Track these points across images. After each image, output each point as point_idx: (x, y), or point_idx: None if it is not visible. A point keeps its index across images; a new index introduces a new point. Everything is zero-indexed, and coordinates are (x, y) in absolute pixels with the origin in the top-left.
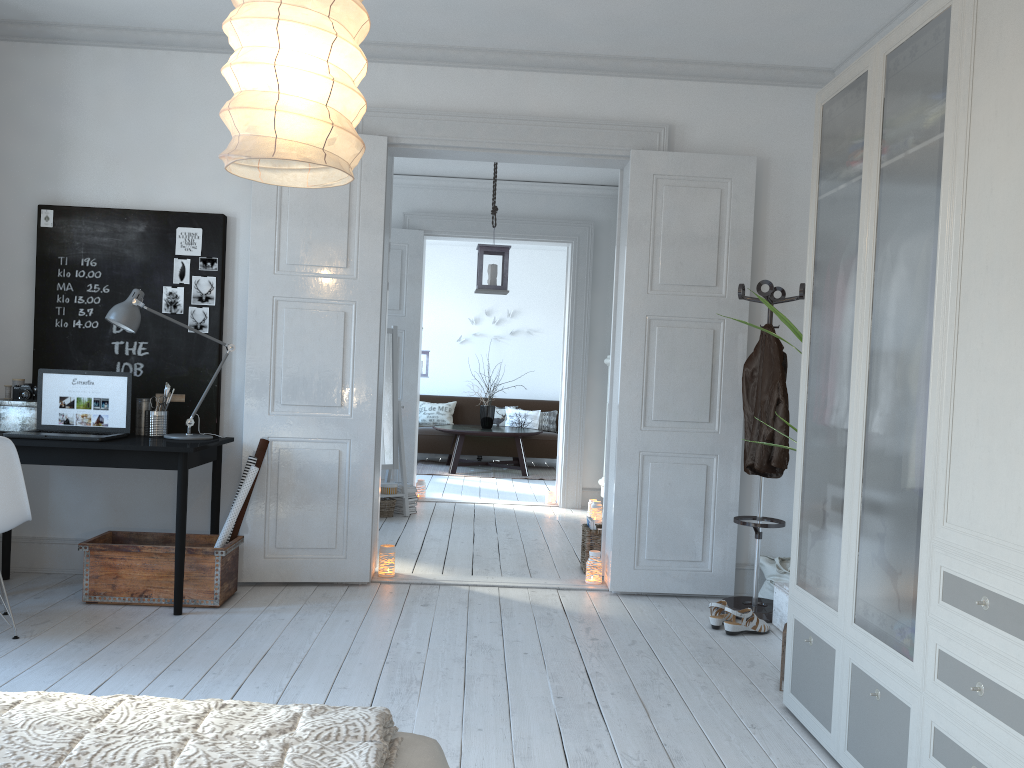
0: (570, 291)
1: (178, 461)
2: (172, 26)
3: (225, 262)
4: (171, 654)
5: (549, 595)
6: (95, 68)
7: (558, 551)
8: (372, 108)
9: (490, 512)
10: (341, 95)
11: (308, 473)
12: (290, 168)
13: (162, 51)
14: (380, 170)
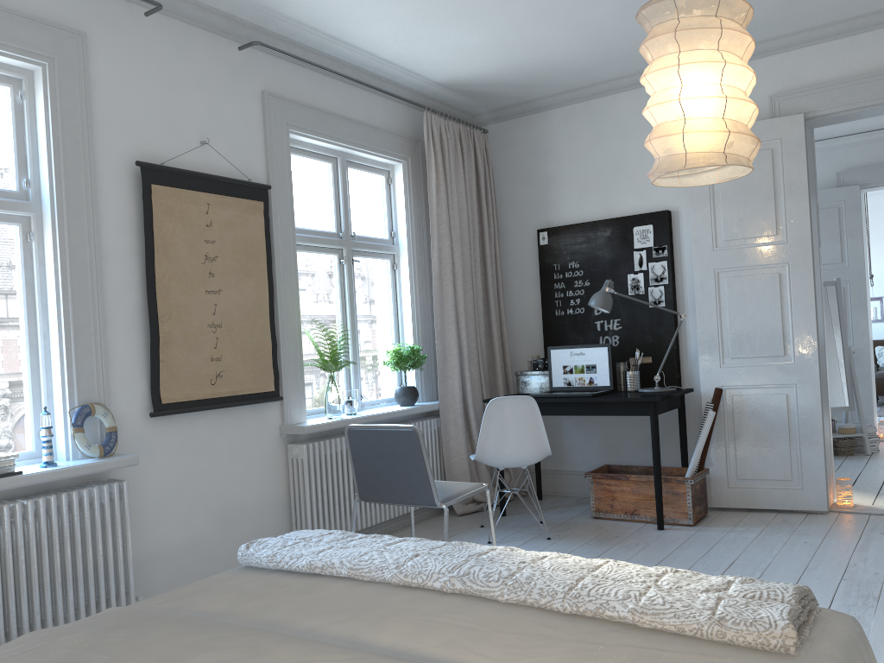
0: None
1: (649, 408)
2: (615, 75)
3: (672, 248)
4: (656, 558)
5: None
6: (565, 122)
7: None
8: (786, 92)
9: None
10: (734, 107)
11: (759, 415)
12: (702, 171)
13: (610, 96)
14: (799, 144)
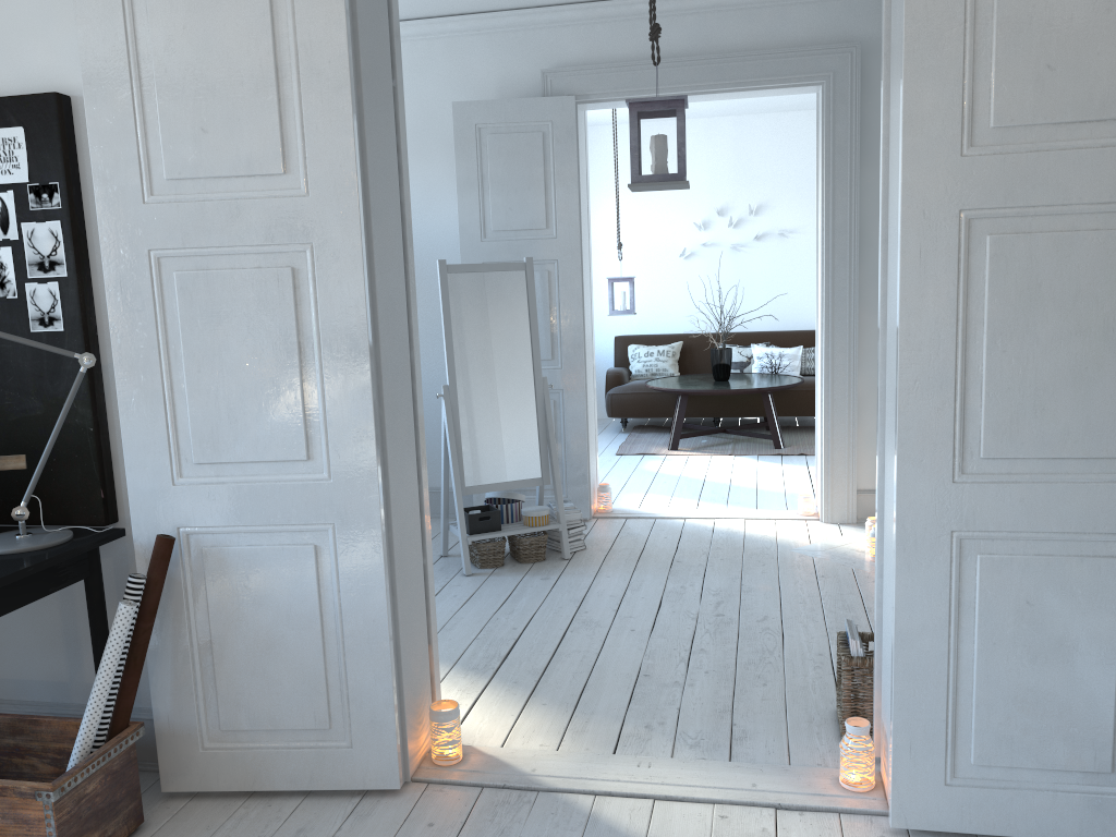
0: (823, 168)
1: None
2: None
3: (81, 189)
4: None
5: (755, 836)
6: None
7: (800, 656)
8: None
9: (704, 540)
10: None
11: (261, 592)
12: None
13: None
14: None
